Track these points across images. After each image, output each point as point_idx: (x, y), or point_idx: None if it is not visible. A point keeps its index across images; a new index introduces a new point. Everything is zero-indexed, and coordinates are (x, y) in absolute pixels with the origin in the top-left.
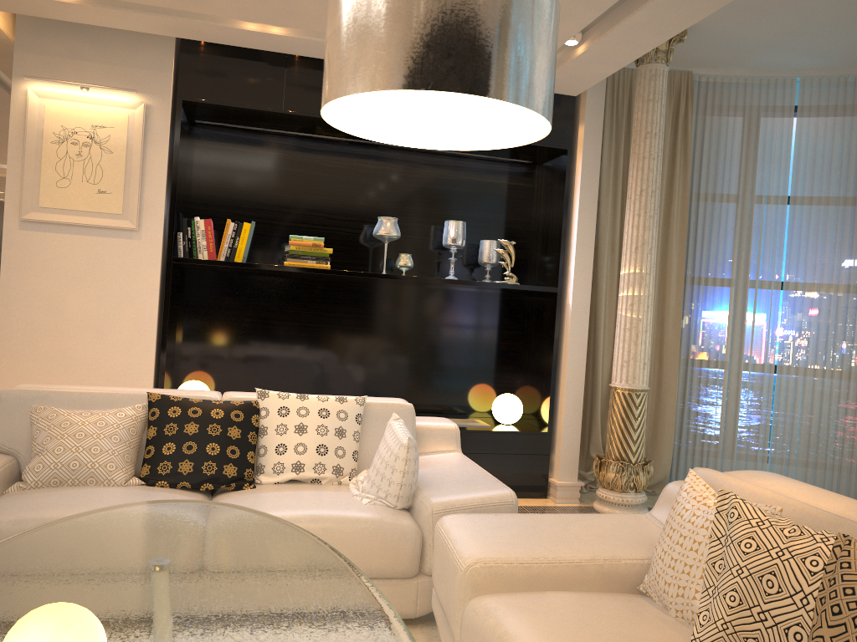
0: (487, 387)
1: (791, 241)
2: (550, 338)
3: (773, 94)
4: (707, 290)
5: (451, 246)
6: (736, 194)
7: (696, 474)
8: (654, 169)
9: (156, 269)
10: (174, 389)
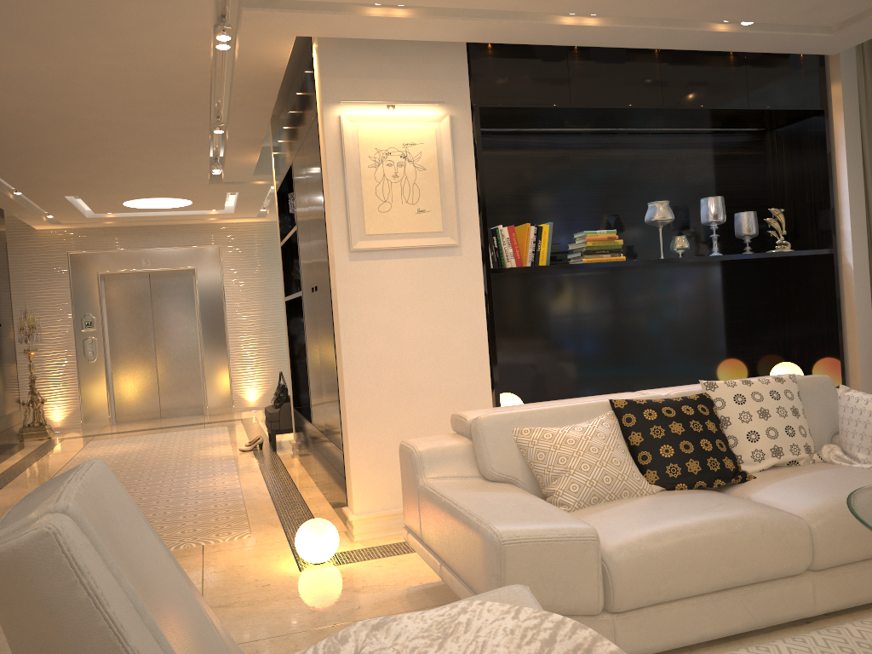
0: (750, 360)
1: None
2: (828, 300)
3: None
4: None
5: (715, 222)
6: None
7: None
8: None
9: (479, 283)
10: (599, 396)
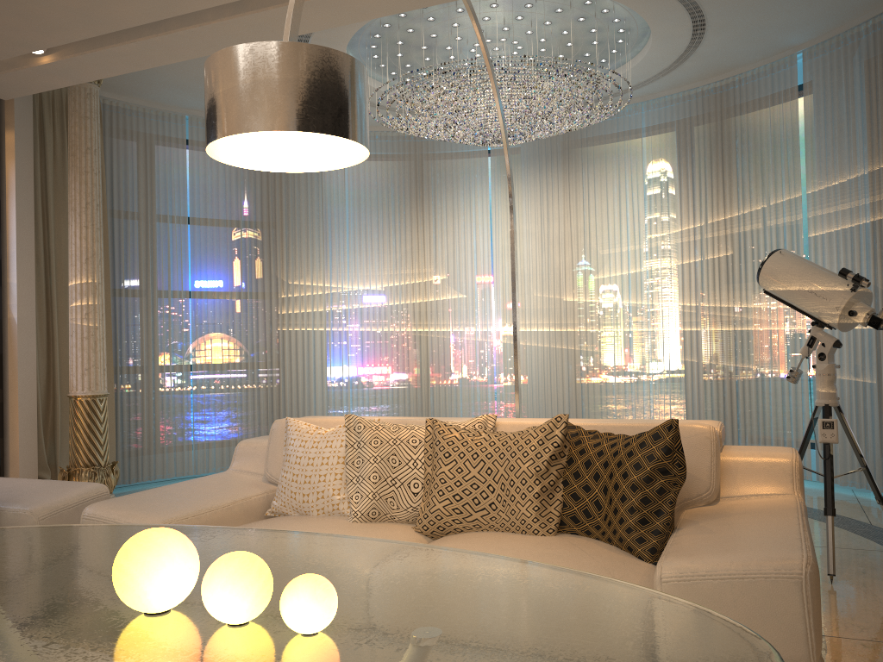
0: None
1: (194, 255)
2: None
3: (168, 126)
4: (129, 300)
5: None
6: (145, 212)
7: (294, 419)
8: (97, 184)
9: None
10: None
